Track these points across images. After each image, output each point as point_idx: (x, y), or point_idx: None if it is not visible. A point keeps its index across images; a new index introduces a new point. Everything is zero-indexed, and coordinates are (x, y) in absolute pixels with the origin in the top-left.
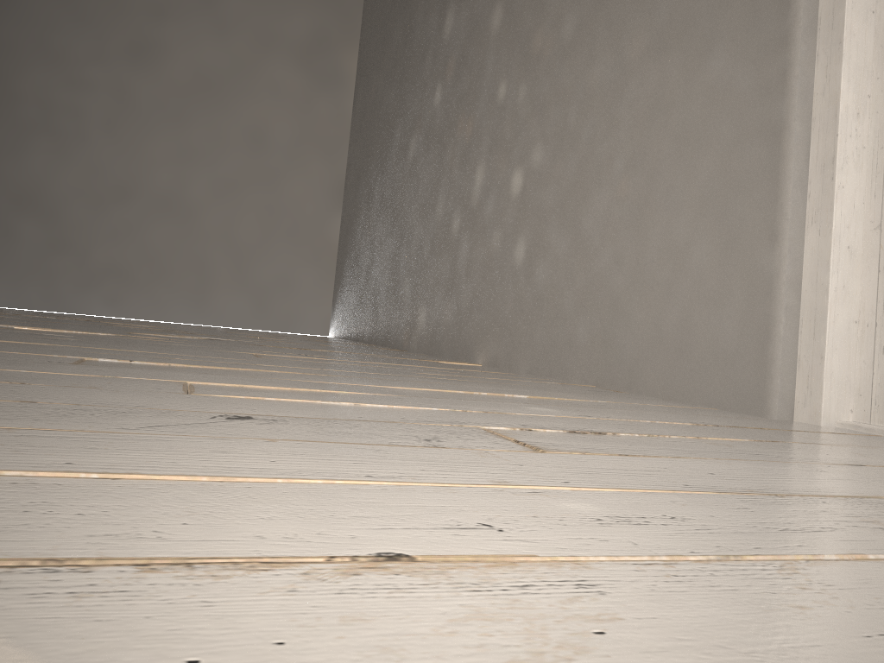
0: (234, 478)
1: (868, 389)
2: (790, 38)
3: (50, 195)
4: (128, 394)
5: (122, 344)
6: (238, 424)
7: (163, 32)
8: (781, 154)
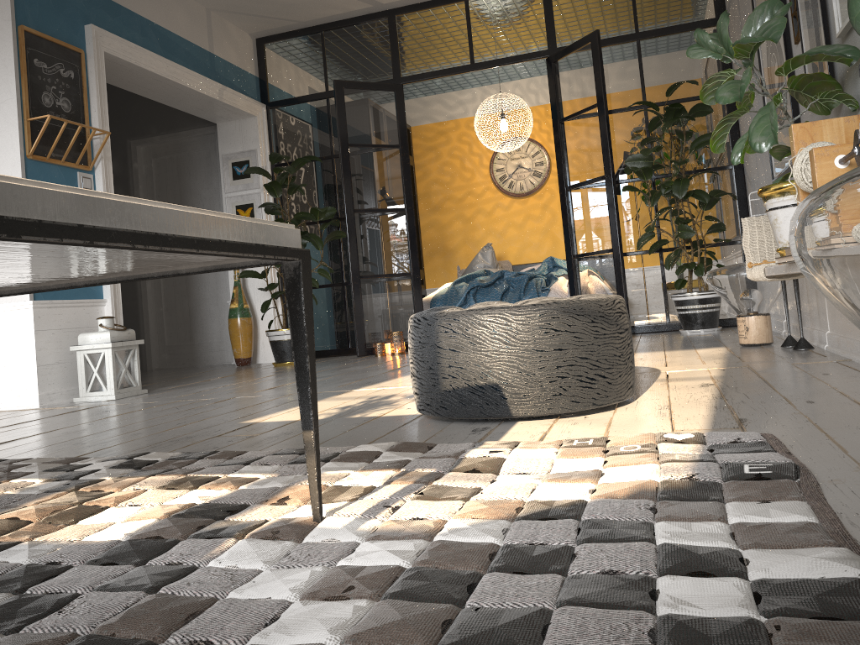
0: None
1: (159, 361)
2: (137, 298)
3: None
4: None
5: None
6: None
7: None
8: (139, 320)
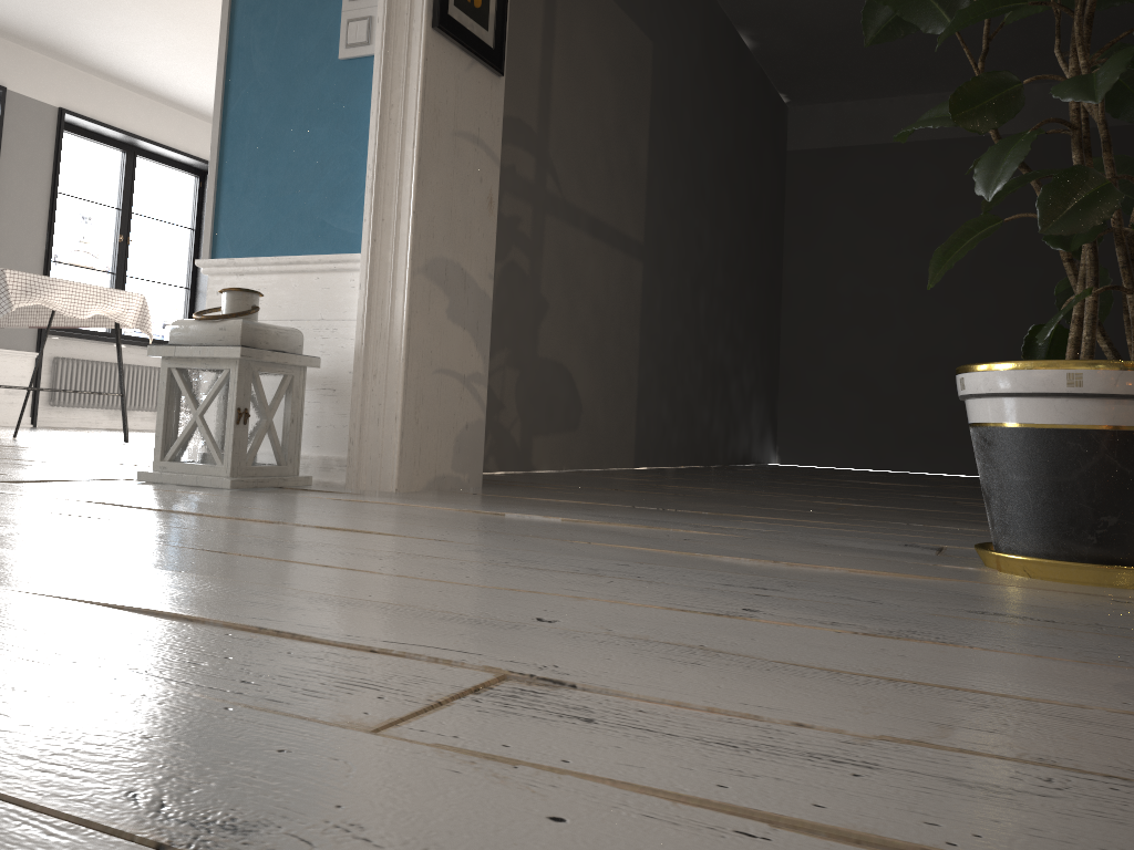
0: (951, 511)
1: None
2: None
3: (867, 373)
4: (931, 503)
5: (932, 490)
6: (963, 508)
7: (947, 218)
8: None
